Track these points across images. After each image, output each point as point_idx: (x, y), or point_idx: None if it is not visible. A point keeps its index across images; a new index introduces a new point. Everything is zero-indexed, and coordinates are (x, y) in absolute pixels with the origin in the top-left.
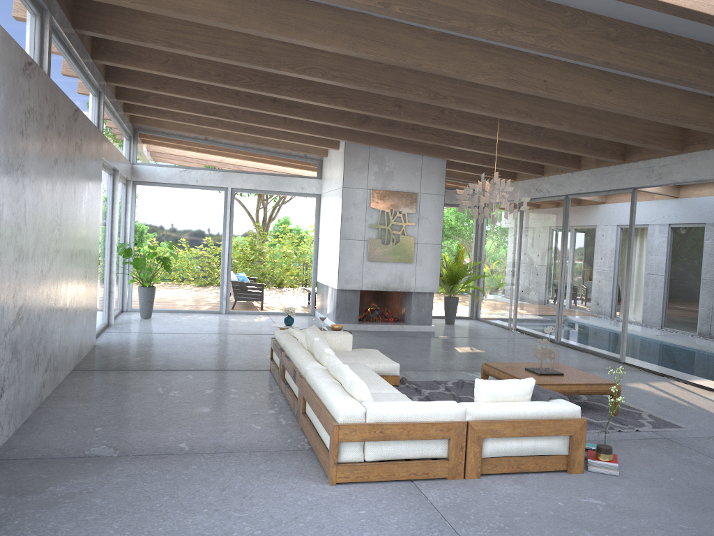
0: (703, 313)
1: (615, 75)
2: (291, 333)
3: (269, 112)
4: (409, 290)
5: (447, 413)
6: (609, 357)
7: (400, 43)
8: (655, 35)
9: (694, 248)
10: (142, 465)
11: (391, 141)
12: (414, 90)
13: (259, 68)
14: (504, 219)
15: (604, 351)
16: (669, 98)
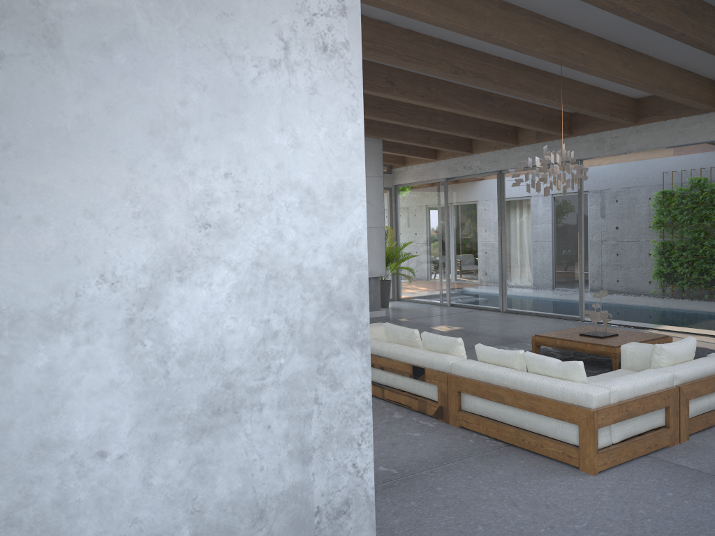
0: (593, 270)
1: (629, 49)
2: None
3: None
4: None
5: (663, 381)
6: (566, 318)
7: (473, 11)
8: (711, 10)
9: None
10: (386, 499)
11: None
12: (438, 64)
13: None
14: (424, 199)
15: (560, 313)
16: (664, 72)
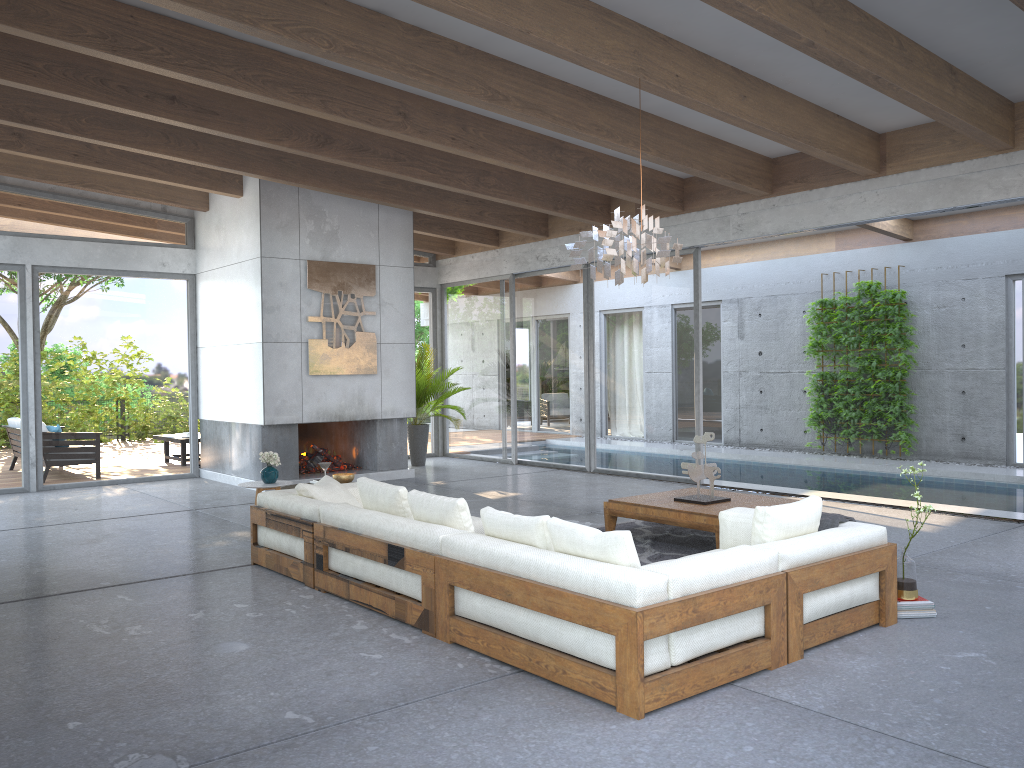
0: (728, 415)
1: (748, 75)
2: (303, 492)
3: (164, 119)
4: (374, 417)
5: (761, 563)
6: (678, 480)
7: None
8: (854, 13)
9: (709, 334)
10: None
11: (342, 181)
12: (465, 83)
13: (220, 20)
14: (482, 304)
15: (669, 473)
16: (801, 114)
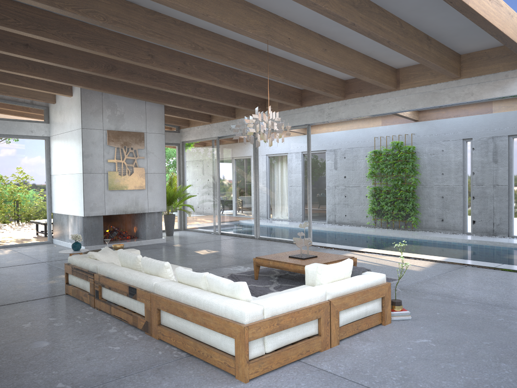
0: (329, 208)
1: (327, 39)
2: (91, 256)
3: (22, 56)
4: (144, 211)
5: (316, 297)
6: None
7: None
8: (376, 8)
9: (320, 167)
10: None
11: (124, 89)
12: (180, 40)
13: (41, 5)
14: (203, 152)
15: None
16: (355, 58)
